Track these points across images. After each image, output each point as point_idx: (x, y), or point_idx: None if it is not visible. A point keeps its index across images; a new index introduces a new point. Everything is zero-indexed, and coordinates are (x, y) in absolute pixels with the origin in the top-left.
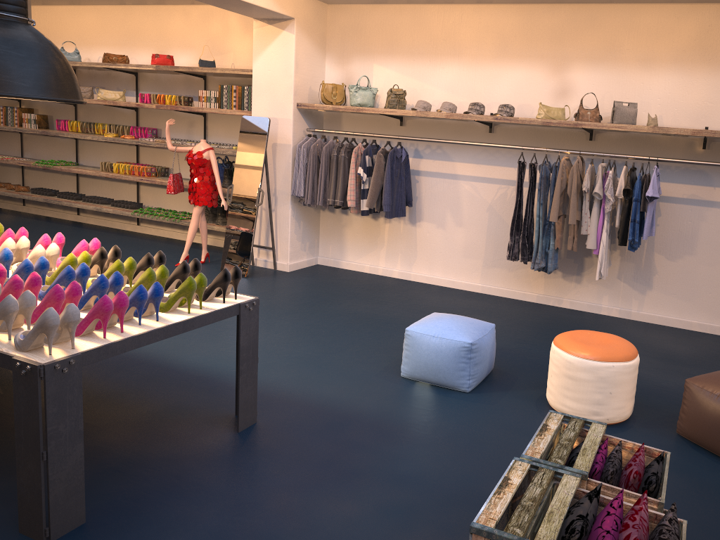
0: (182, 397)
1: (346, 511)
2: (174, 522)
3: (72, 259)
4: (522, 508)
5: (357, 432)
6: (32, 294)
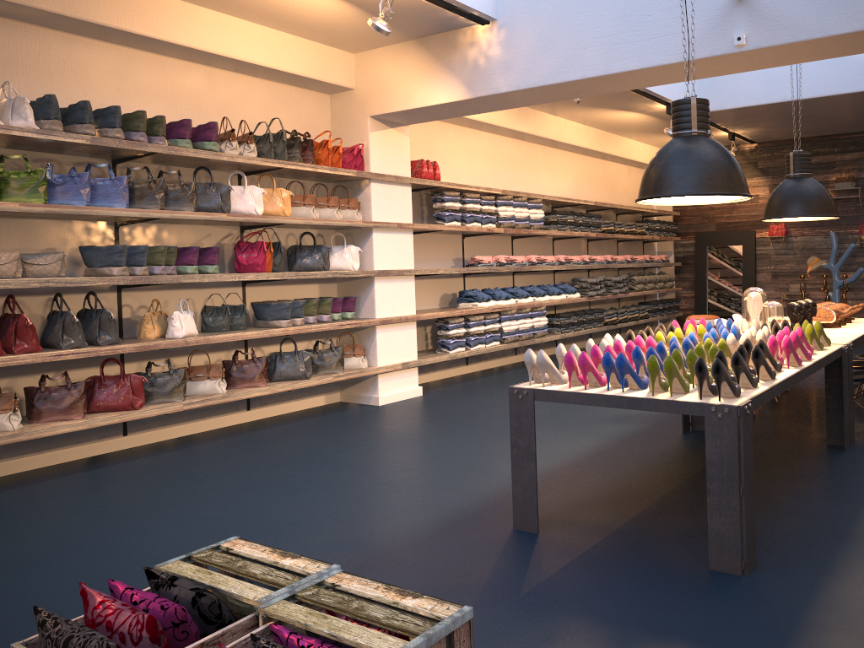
0: (781, 532)
1: (537, 643)
2: (531, 562)
3: (704, 343)
4: (235, 560)
5: (747, 645)
6: (573, 347)
